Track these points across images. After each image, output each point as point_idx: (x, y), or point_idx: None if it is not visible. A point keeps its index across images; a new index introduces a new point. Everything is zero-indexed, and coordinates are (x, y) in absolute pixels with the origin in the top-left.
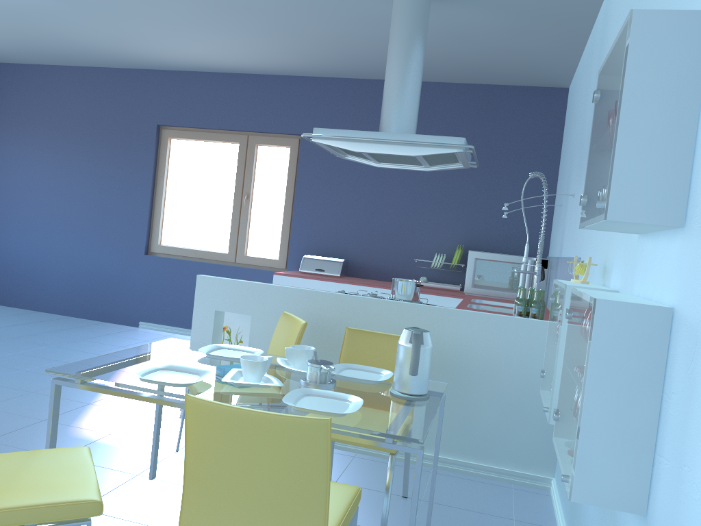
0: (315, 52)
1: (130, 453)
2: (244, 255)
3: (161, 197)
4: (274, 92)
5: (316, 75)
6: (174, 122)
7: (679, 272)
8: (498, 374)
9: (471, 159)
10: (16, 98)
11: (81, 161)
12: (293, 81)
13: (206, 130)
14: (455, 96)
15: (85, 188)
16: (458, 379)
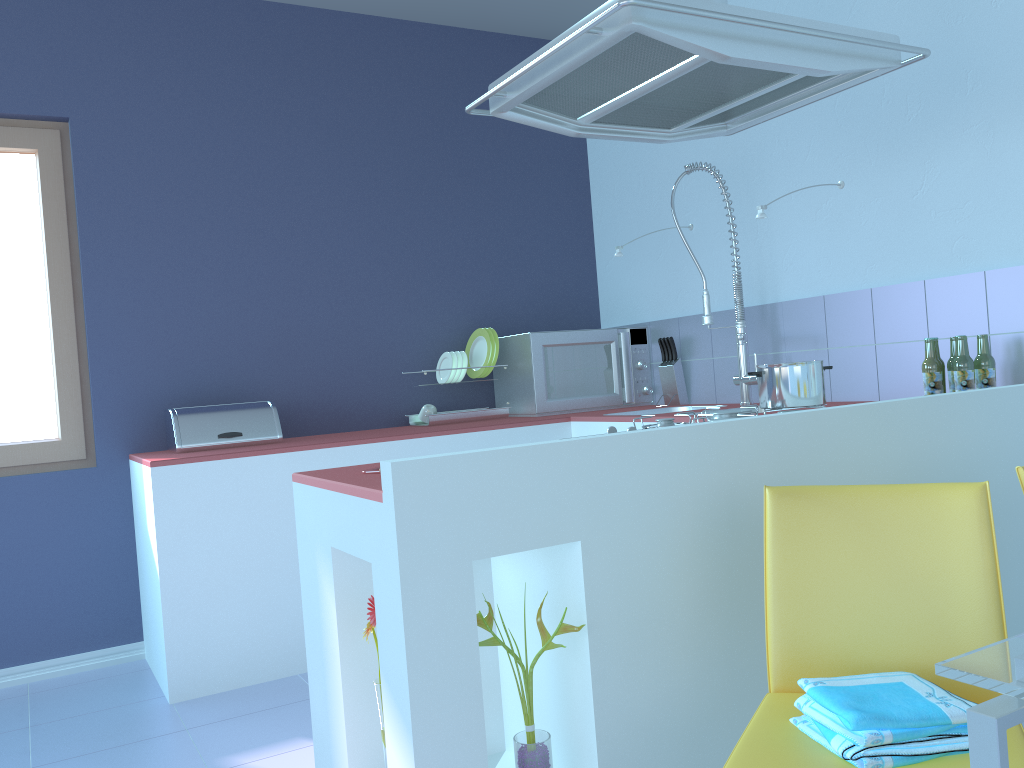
0: None
1: None
2: None
3: None
4: None
5: None
6: None
7: None
8: (1021, 500)
9: (456, 169)
10: None
11: None
12: None
13: None
14: (406, 45)
15: None
16: None
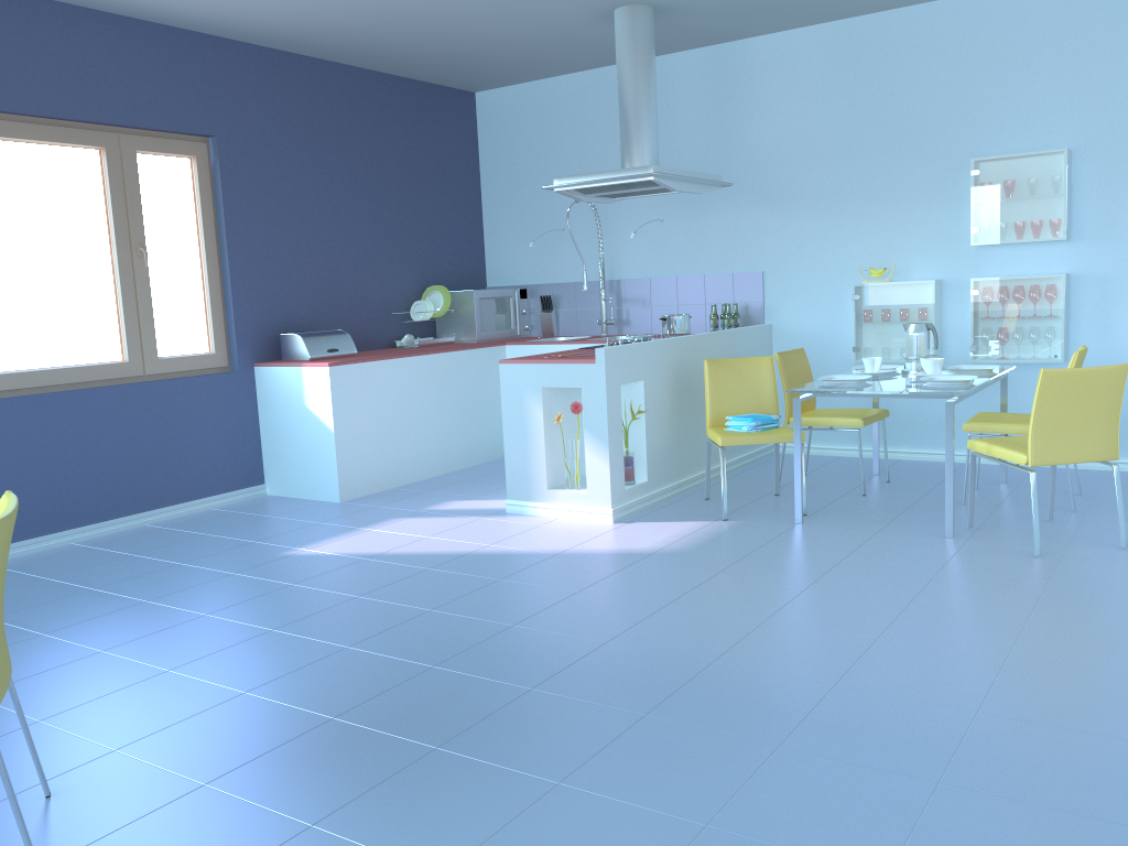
0: (340, 18)
1: (734, 531)
2: (159, 359)
3: None
4: (159, 56)
5: (226, 36)
6: None
7: (1069, 258)
8: None
9: (413, 177)
10: None
11: None
12: (186, 39)
13: (26, 118)
14: (387, 91)
15: None
16: None
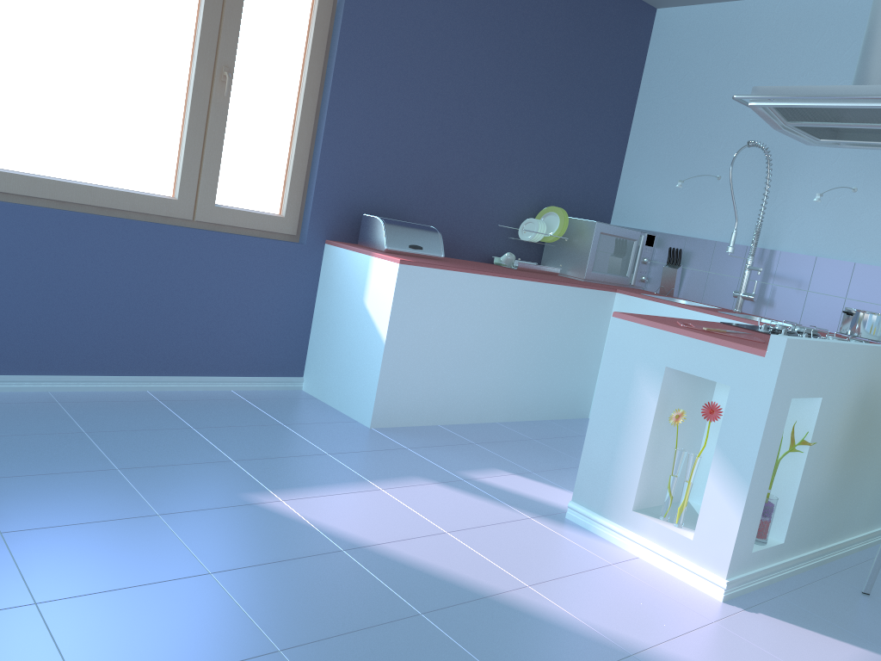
0: None
1: None
2: (215, 206)
3: None
4: None
5: None
6: None
7: None
8: None
9: (563, 82)
10: None
11: None
12: None
13: None
14: None
15: None
16: None
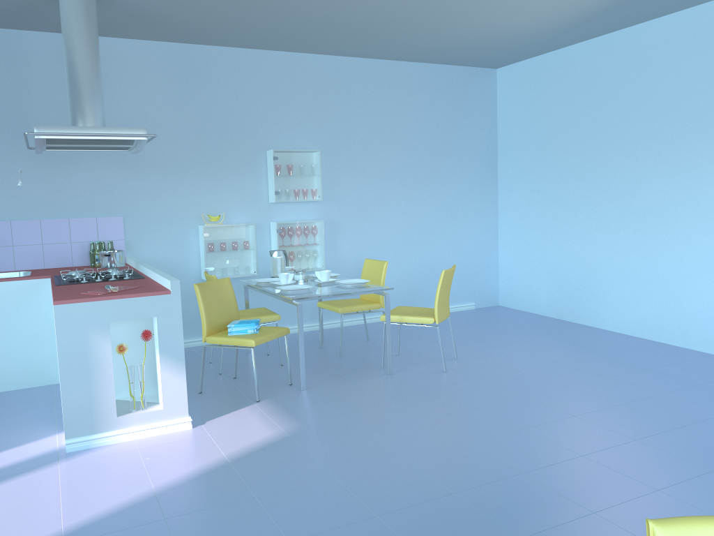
0: None
1: (287, 405)
2: None
3: None
4: None
5: None
6: None
7: (316, 211)
8: None
9: None
10: None
11: None
12: None
13: None
14: None
15: None
16: None
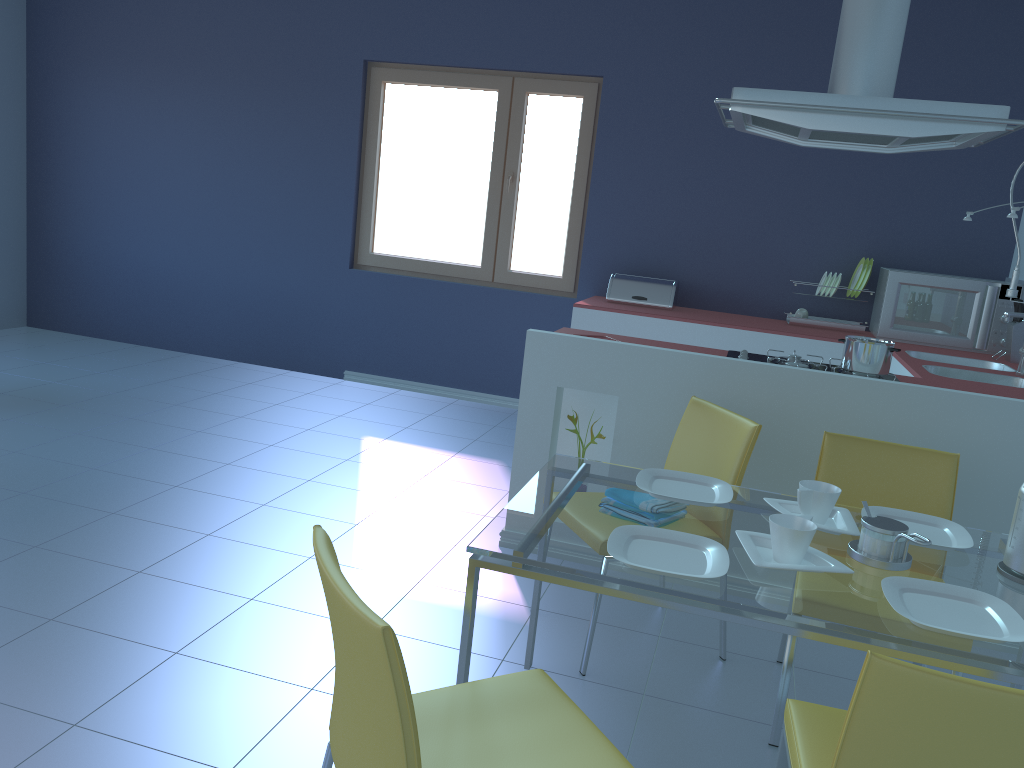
0: None
1: None
2: (507, 271)
3: (373, 178)
4: (559, 5)
5: None
6: (392, 56)
7: None
8: None
9: None
10: (132, 17)
11: (242, 120)
12: None
13: (443, 69)
14: None
15: (250, 163)
16: (967, 504)
